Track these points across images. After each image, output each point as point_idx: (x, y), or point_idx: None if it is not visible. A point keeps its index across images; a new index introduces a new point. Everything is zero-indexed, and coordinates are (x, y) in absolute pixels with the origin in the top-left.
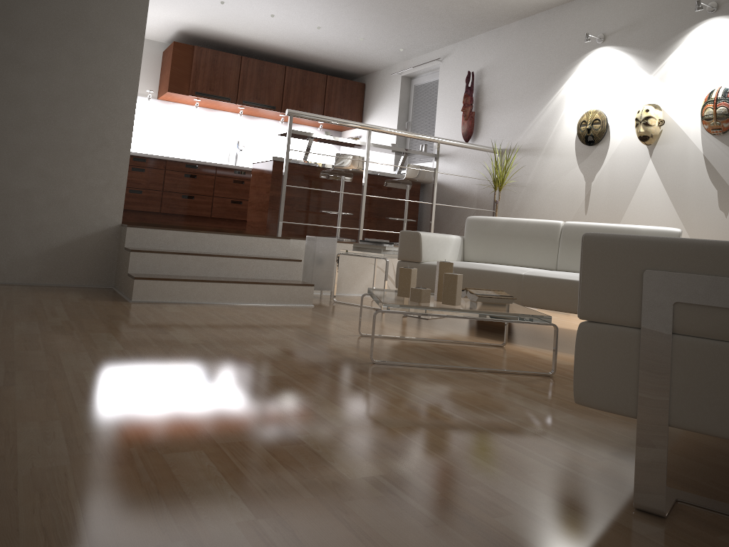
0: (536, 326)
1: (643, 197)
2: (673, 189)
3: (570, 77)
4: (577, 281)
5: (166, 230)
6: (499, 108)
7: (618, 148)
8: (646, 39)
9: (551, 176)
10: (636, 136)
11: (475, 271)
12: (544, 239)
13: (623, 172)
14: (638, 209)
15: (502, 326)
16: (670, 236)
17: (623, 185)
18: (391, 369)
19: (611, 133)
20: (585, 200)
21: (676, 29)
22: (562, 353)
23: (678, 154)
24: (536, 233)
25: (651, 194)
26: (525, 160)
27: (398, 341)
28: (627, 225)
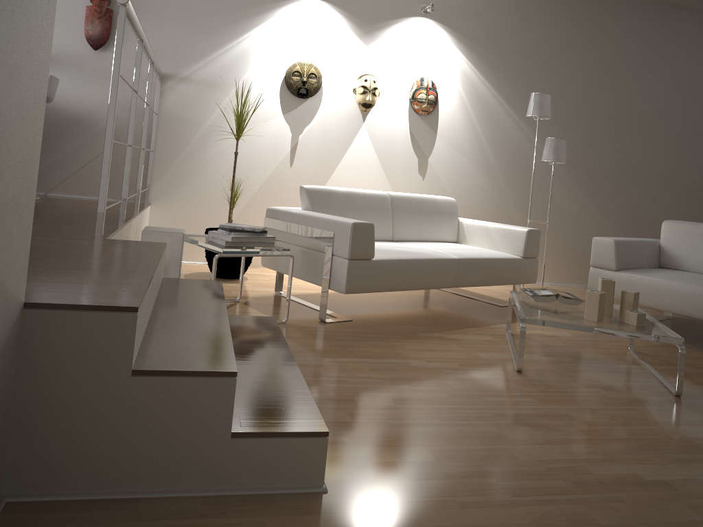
0: (363, 295)
1: (355, 157)
2: (383, 153)
3: (276, 18)
4: (489, 259)
5: (147, 291)
6: (159, 18)
7: (331, 107)
8: (365, 11)
9: (245, 121)
10: (350, 99)
11: (423, 261)
12: (382, 211)
13: (336, 130)
14: (350, 166)
15: (377, 306)
16: (454, 205)
17: (335, 143)
18: (695, 395)
19: (324, 91)
20: (291, 152)
21: (394, 14)
22: (518, 324)
23: (388, 124)
24: (374, 205)
25: (362, 154)
26: (206, 95)
27: (535, 363)
28: (428, 195)
